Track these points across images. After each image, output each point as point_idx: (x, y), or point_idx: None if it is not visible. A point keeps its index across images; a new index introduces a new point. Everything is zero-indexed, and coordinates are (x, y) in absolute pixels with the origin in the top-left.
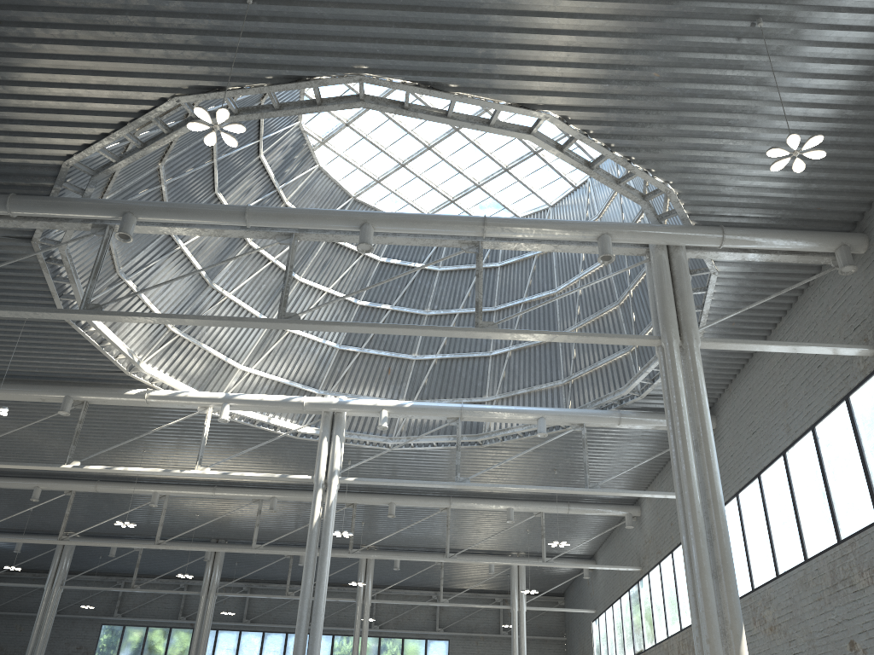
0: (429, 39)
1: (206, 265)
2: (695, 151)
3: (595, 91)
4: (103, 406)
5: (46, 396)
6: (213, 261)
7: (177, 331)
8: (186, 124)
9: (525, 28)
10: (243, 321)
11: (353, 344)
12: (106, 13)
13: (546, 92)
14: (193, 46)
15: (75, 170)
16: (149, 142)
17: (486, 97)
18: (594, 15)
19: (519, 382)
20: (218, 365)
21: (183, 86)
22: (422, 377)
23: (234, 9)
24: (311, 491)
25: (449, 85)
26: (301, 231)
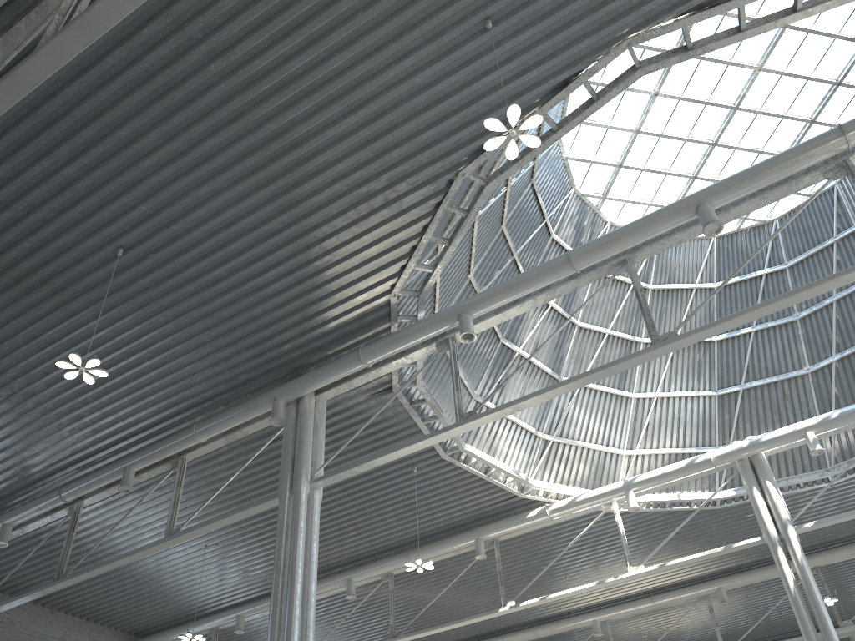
0: None
1: (548, 362)
2: None
3: None
4: (512, 541)
5: (459, 545)
6: (553, 355)
7: (549, 437)
8: (479, 196)
9: None
10: (618, 363)
11: (730, 383)
12: (372, 122)
13: None
14: (456, 109)
15: (402, 301)
16: (454, 236)
17: None
18: None
19: None
20: (601, 458)
21: (462, 158)
22: (829, 387)
23: (478, 47)
24: (758, 568)
25: None
26: (633, 253)
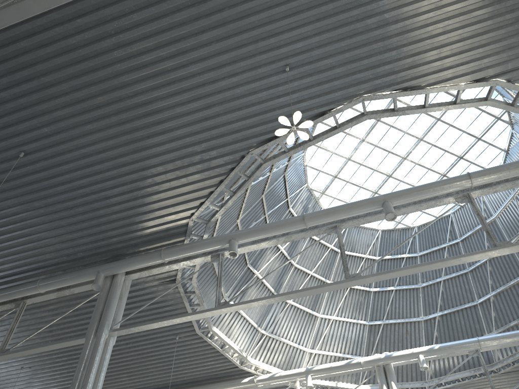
0: (403, 56)
1: (272, 284)
2: None
3: None
4: None
5: None
6: (276, 281)
7: (265, 332)
8: (258, 169)
9: (468, 24)
10: (323, 286)
11: (377, 319)
12: (205, 109)
13: (492, 65)
14: (256, 114)
15: (196, 225)
16: (237, 190)
17: (450, 83)
18: None
19: (508, 317)
20: (294, 351)
21: (253, 143)
22: (433, 331)
23: (277, 80)
24: None
25: (422, 84)
26: (341, 223)
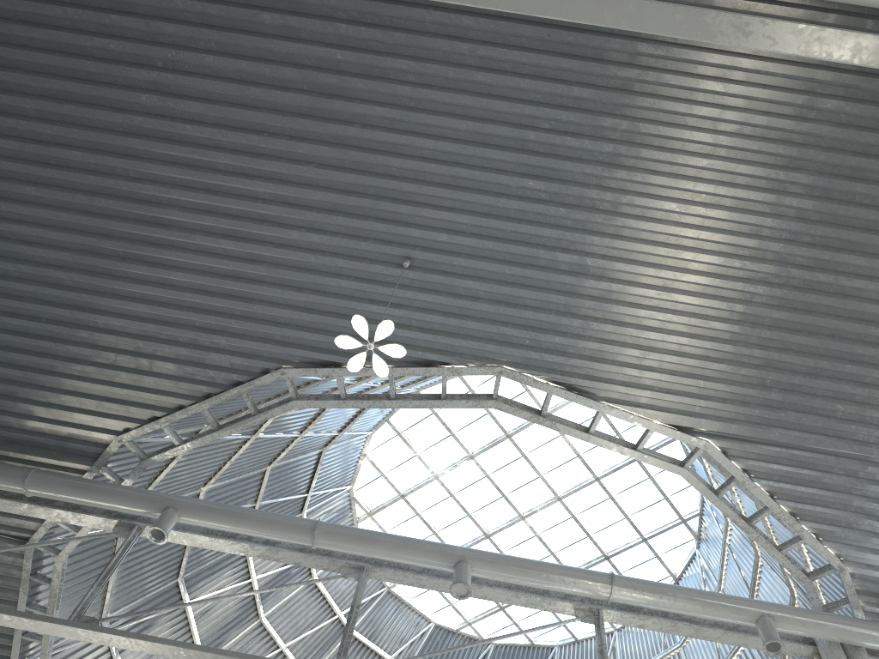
0: (588, 335)
1: (205, 636)
2: (877, 516)
3: (766, 422)
4: None
5: None
6: (215, 633)
7: None
8: (281, 405)
9: (698, 334)
10: None
11: None
12: (243, 261)
13: (709, 415)
14: (323, 311)
15: (122, 454)
16: (227, 426)
17: (640, 413)
18: (778, 328)
19: None
20: None
21: (294, 358)
22: None
23: (383, 275)
24: None
25: (598, 394)
26: (374, 566)
